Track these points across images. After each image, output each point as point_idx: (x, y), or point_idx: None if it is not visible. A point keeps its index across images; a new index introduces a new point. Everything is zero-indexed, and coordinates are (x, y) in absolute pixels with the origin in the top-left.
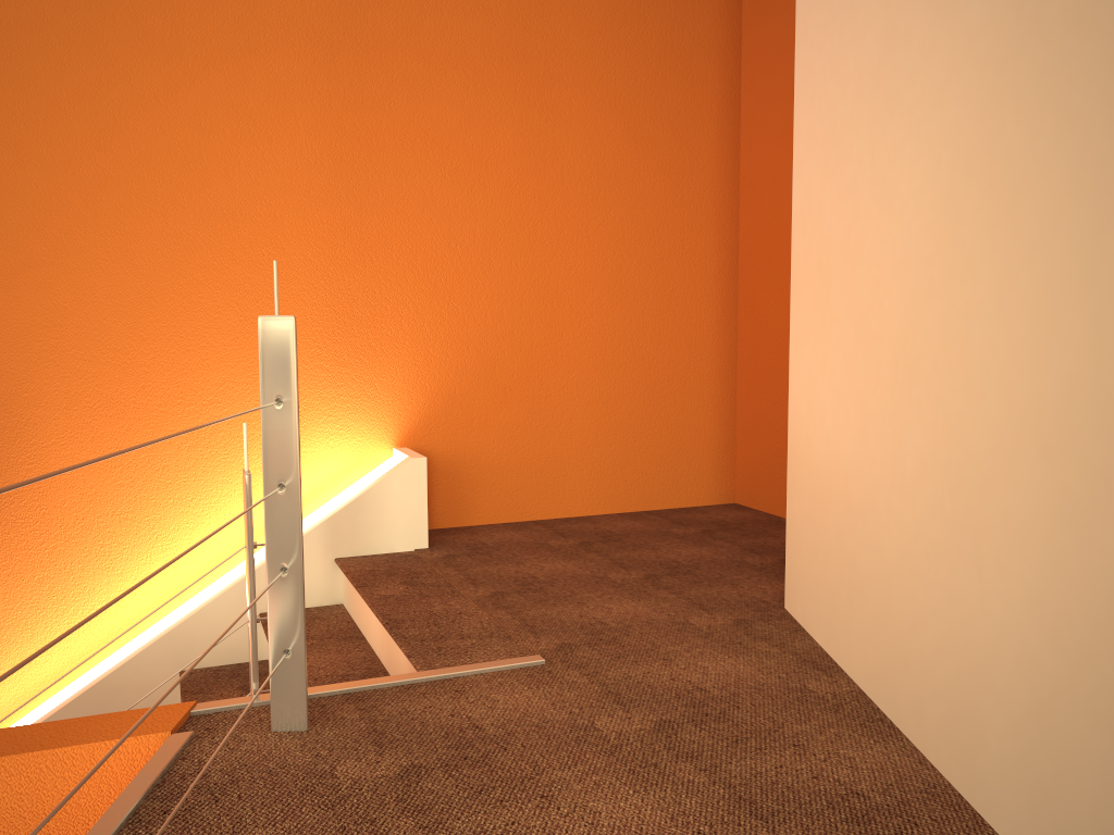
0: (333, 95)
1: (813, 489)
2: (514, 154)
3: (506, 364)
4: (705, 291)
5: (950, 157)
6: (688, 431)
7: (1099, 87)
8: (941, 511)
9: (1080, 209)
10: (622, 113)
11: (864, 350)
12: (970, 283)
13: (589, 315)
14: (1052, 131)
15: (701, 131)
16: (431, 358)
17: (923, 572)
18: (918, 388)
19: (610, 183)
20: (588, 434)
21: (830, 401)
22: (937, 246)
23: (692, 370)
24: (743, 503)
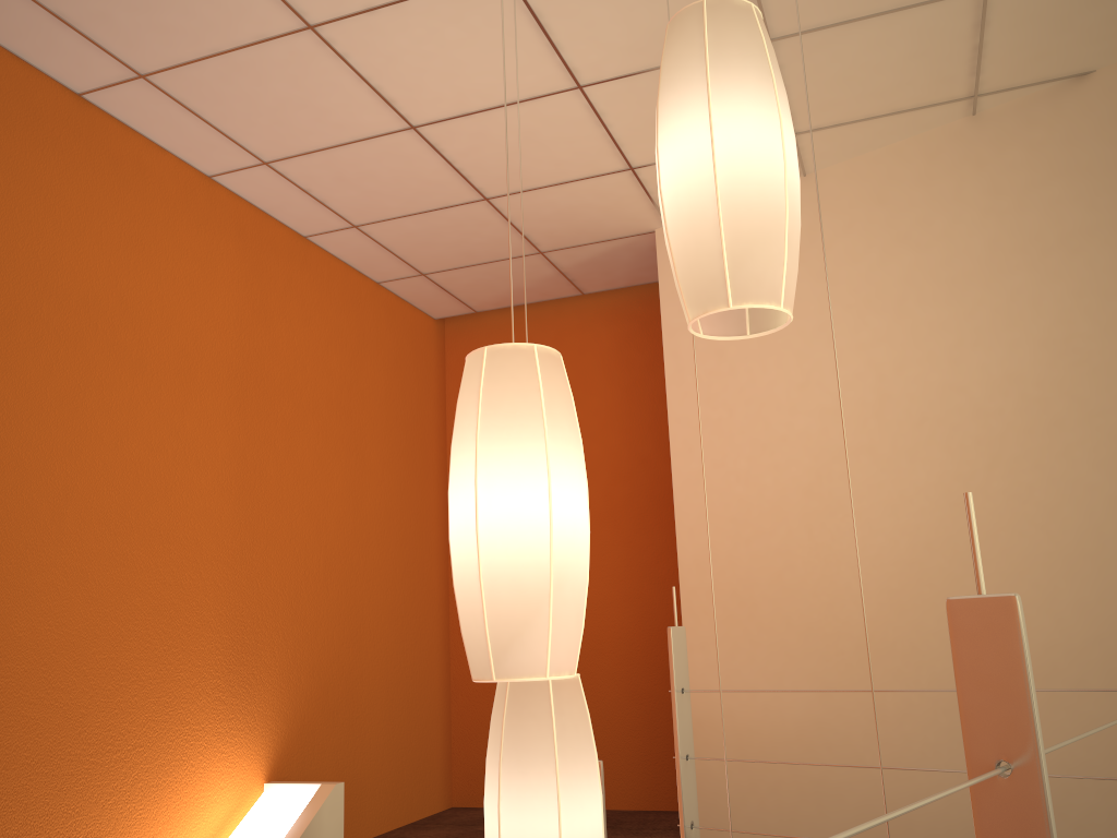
0: (241, 427)
1: (743, 745)
2: (342, 494)
3: (335, 688)
4: (435, 617)
5: (909, 541)
6: (429, 742)
7: (1038, 523)
8: (935, 725)
9: (1036, 571)
10: (395, 467)
11: (815, 645)
12: (944, 603)
13: (379, 639)
14: (1005, 537)
15: (431, 486)
16: (291, 684)
17: (920, 764)
18: (894, 661)
19: (390, 523)
20: (379, 752)
21: (766, 681)
22: (902, 584)
23: (430, 686)
24: (464, 805)
